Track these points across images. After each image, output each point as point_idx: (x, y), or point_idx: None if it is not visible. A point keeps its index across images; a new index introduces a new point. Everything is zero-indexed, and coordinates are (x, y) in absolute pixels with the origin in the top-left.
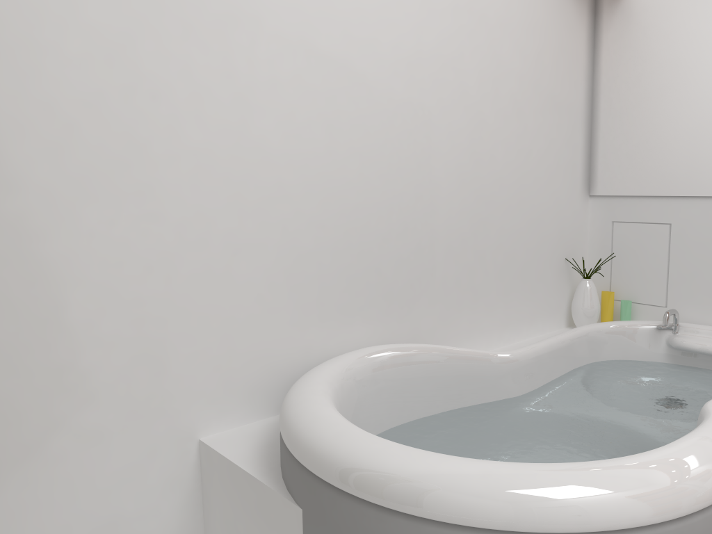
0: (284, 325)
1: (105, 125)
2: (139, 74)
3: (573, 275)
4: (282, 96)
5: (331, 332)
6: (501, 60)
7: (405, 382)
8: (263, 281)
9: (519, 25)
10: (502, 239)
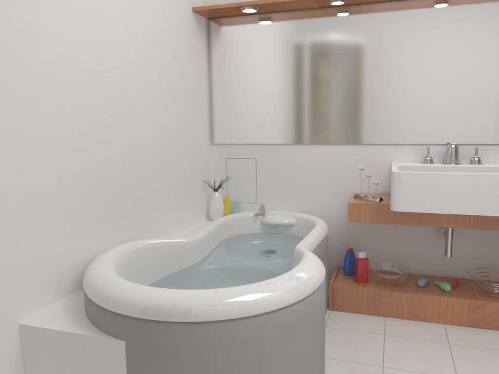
0: (65, 238)
1: None
2: None
3: (208, 190)
4: (56, 89)
5: (91, 239)
6: (168, 66)
7: (141, 263)
8: (51, 211)
9: (175, 45)
10: (174, 172)
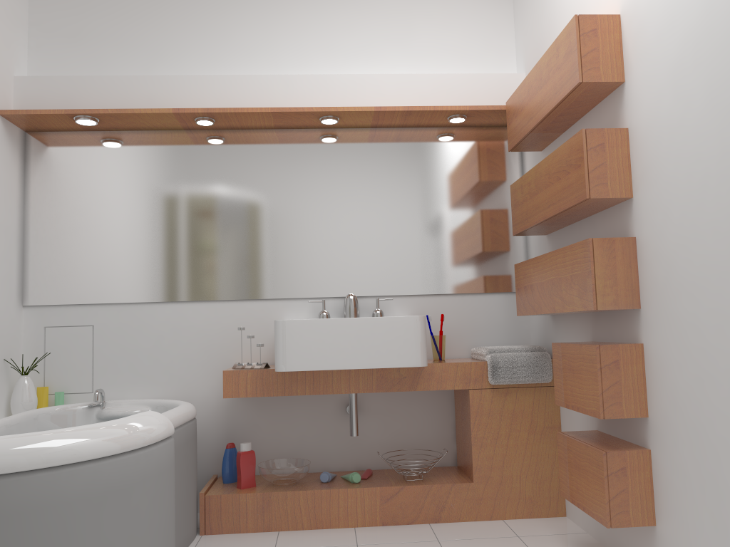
0: None
1: None
2: None
3: (11, 375)
4: None
5: None
6: None
7: None
8: None
9: None
10: None
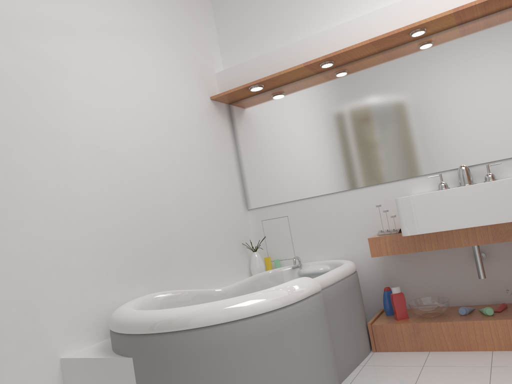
0: (99, 289)
1: None
2: (13, 165)
3: (248, 252)
4: (84, 170)
5: (125, 291)
6: (190, 145)
7: None
8: (85, 265)
9: (196, 129)
10: (207, 235)
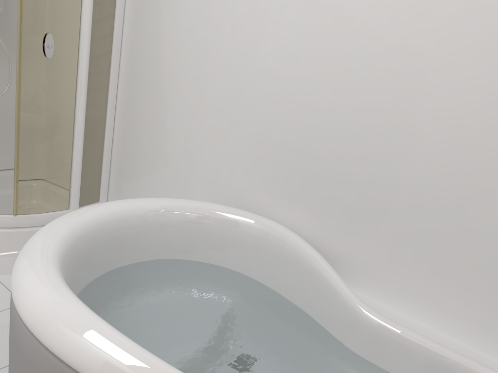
0: (249, 180)
1: (193, 41)
2: (211, 17)
3: None
4: (282, 33)
5: (278, 204)
6: None
7: (278, 260)
8: (244, 148)
9: None
10: None
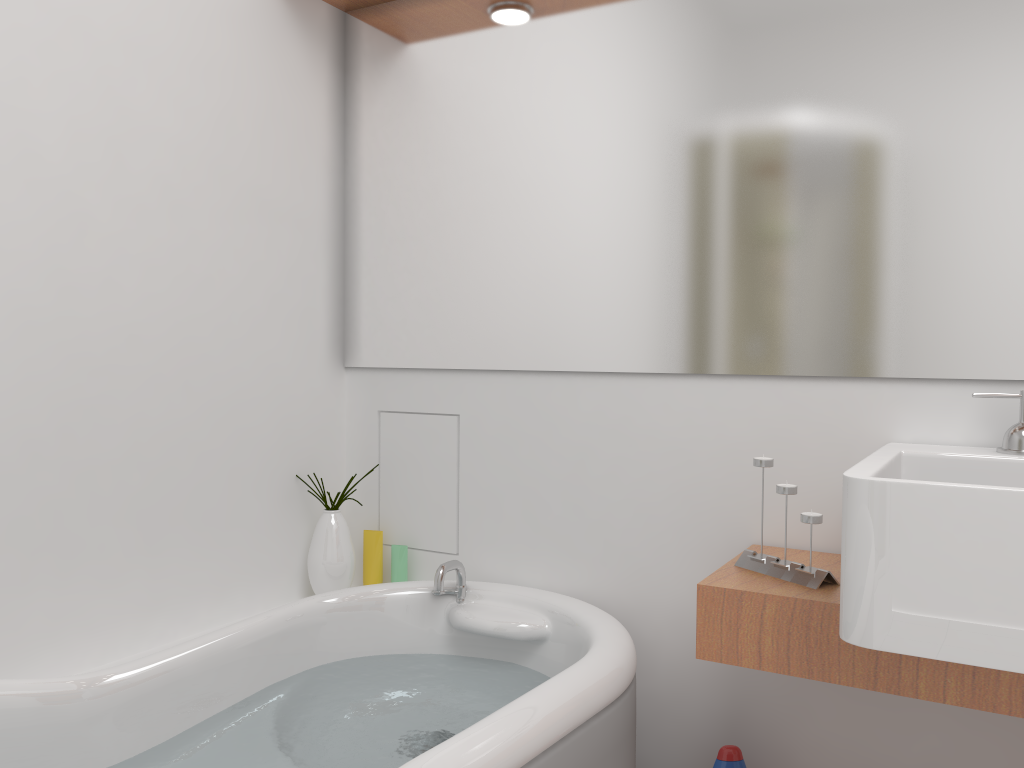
0: None
1: None
2: None
3: (316, 504)
4: None
5: None
6: (130, 109)
7: None
8: None
9: (175, 55)
10: (141, 443)
